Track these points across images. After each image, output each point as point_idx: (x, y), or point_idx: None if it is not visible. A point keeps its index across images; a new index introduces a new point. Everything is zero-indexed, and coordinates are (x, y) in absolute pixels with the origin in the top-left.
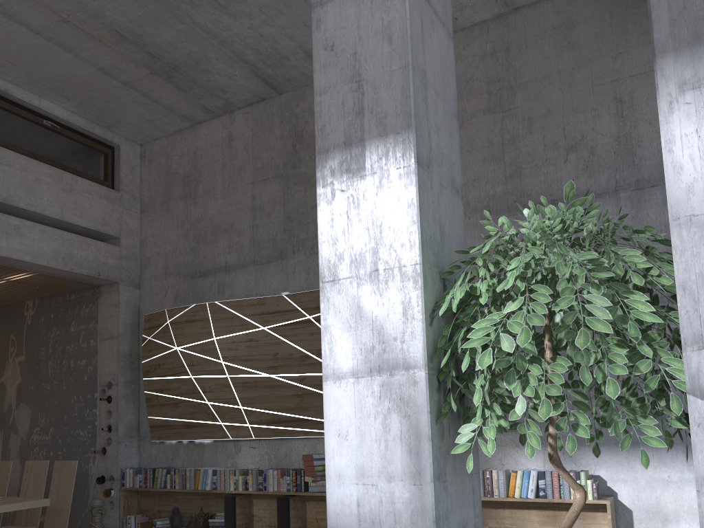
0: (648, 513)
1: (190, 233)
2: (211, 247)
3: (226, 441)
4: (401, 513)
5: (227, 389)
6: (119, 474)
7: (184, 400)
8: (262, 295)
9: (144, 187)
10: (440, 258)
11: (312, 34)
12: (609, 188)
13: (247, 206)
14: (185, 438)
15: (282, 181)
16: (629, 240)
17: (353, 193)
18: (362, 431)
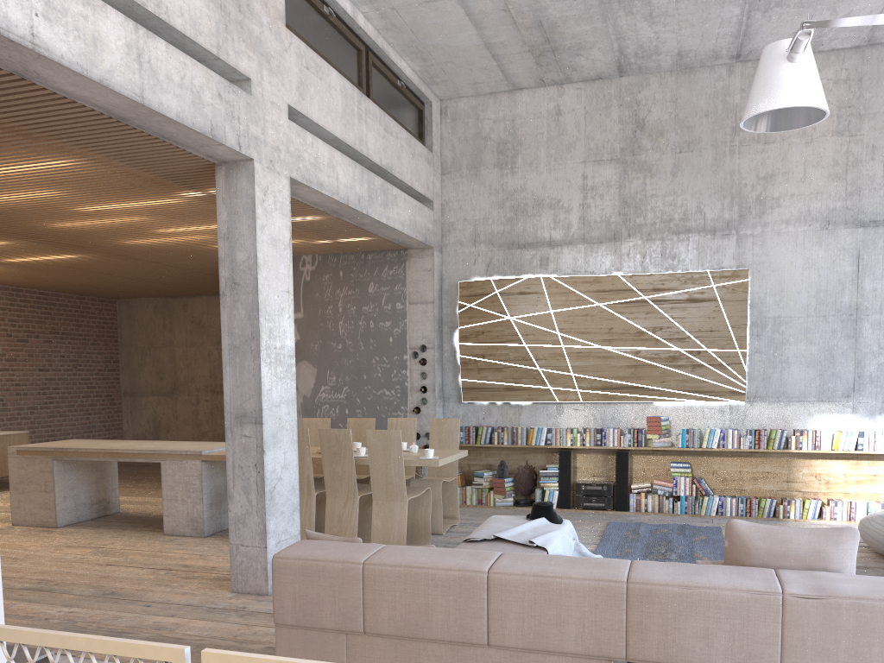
0: None
1: (506, 203)
2: (532, 221)
3: (547, 404)
4: None
5: (560, 358)
6: None
7: (510, 366)
8: (591, 273)
9: (445, 147)
10: None
11: None
12: None
13: (576, 185)
14: (505, 400)
15: (619, 166)
16: None
17: None
18: None
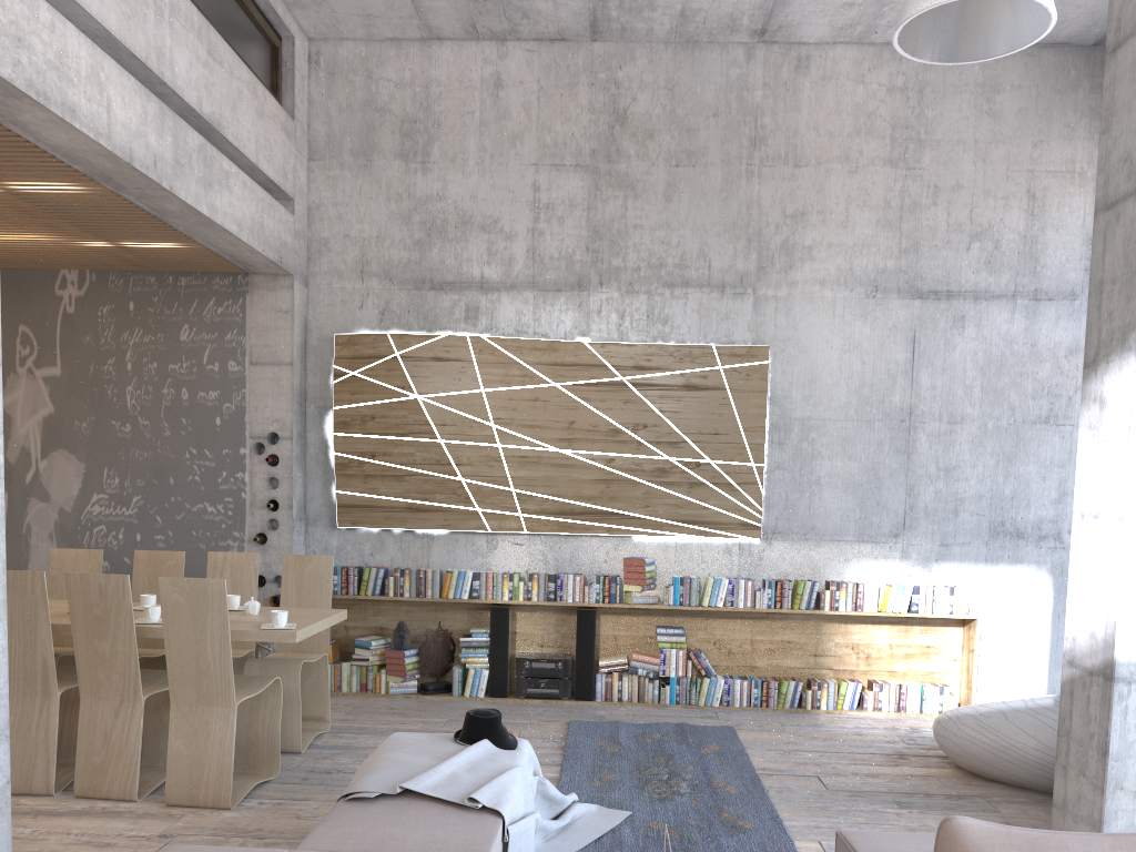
0: (995, 627)
1: (415, 217)
2: (454, 248)
3: (473, 534)
4: None
5: (495, 463)
6: None
7: (416, 473)
8: (544, 336)
9: (316, 116)
10: None
11: None
12: (1007, 291)
13: (524, 198)
14: (406, 526)
15: (588, 176)
16: None
17: None
18: None
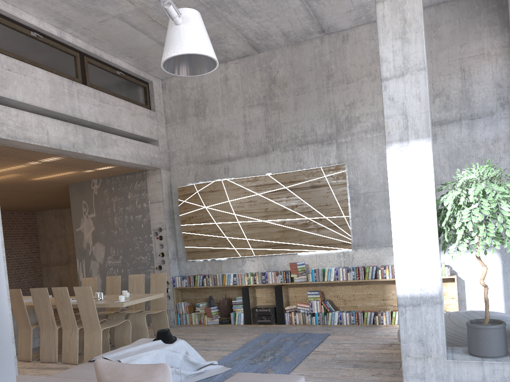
0: (472, 281)
1: (202, 137)
2: (217, 146)
3: (236, 258)
4: (427, 278)
5: (238, 229)
6: (171, 280)
7: (210, 236)
8: (254, 175)
9: (166, 107)
10: (434, 184)
11: (382, 92)
12: (456, 118)
13: (240, 121)
14: (211, 257)
15: (263, 107)
16: (508, 179)
17: (404, 160)
18: (410, 250)
